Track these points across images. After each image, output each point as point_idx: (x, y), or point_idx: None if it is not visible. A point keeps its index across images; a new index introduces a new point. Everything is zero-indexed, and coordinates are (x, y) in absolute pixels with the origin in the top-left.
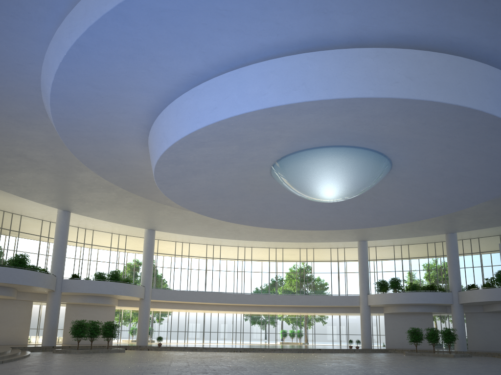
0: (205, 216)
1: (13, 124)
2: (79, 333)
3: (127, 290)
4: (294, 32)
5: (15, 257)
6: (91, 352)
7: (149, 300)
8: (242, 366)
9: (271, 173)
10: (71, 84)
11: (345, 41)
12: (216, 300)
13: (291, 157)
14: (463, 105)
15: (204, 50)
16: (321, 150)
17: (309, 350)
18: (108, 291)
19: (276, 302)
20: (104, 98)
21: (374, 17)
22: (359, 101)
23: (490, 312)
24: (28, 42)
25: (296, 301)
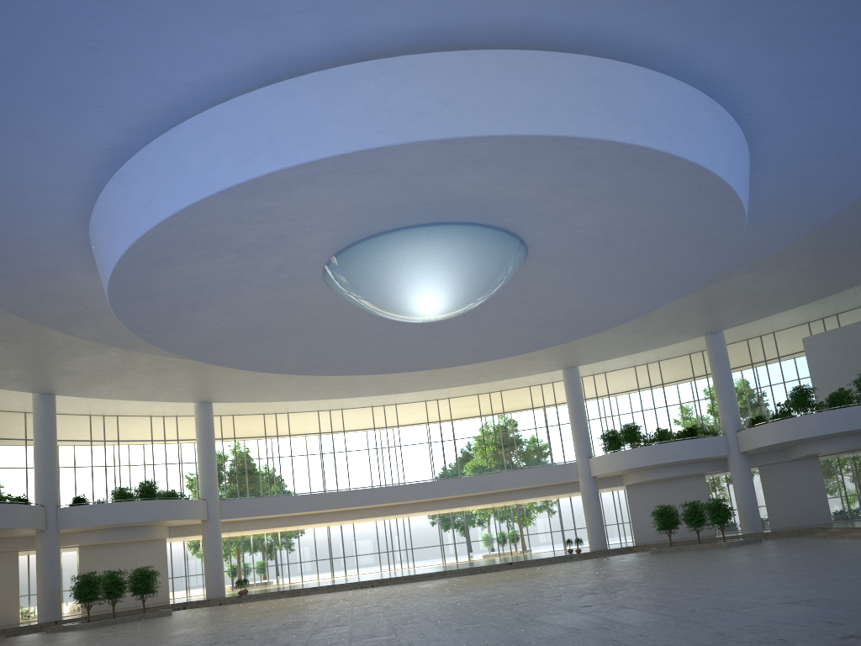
0: None
1: None
2: (87, 595)
3: (172, 511)
4: (233, 55)
5: None
6: (110, 623)
7: (217, 520)
8: (310, 619)
9: (329, 286)
10: None
11: (328, 56)
12: (334, 503)
13: (344, 257)
14: (548, 133)
15: (102, 108)
16: (386, 237)
17: (492, 568)
18: (138, 517)
19: (438, 492)
20: None
21: (350, 9)
22: (369, 155)
23: (799, 460)
24: None
25: (471, 487)
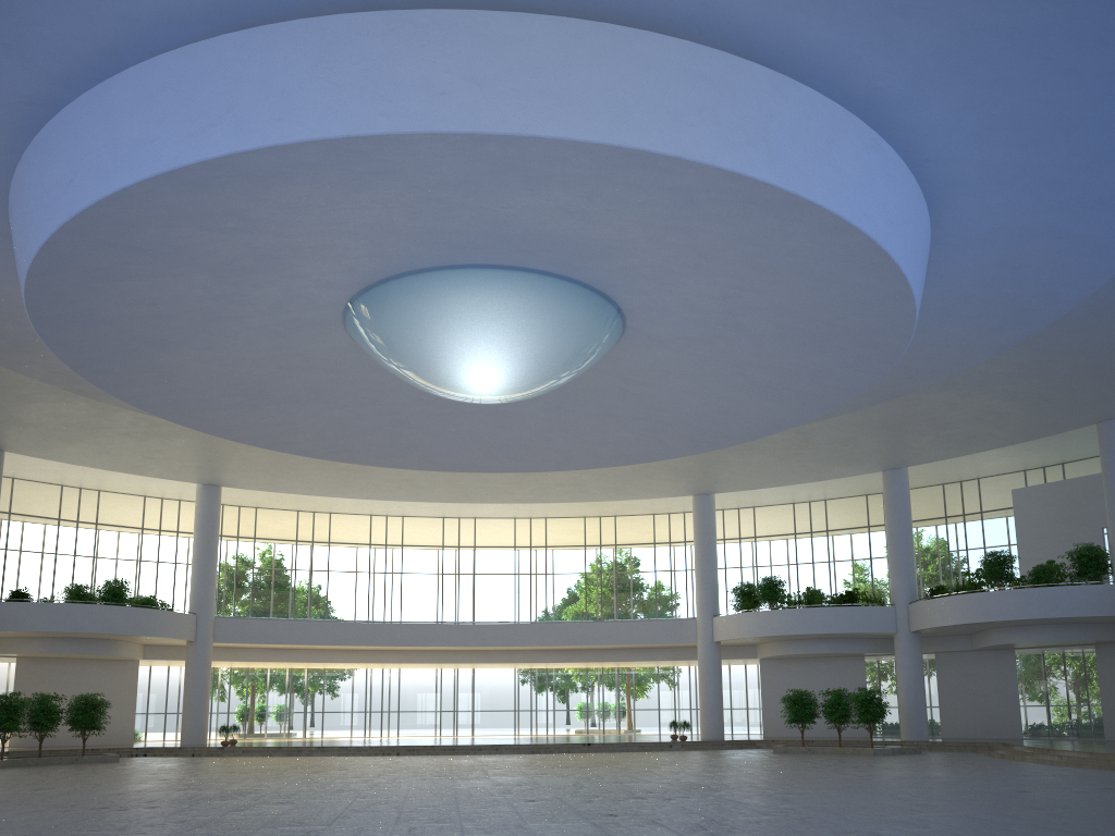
0: None
1: None
2: (4, 723)
3: (144, 623)
4: None
5: None
6: (29, 764)
7: (208, 643)
8: (262, 789)
9: (353, 339)
10: None
11: None
12: (370, 639)
13: (367, 299)
14: (623, 144)
15: (5, 39)
16: (423, 277)
17: (562, 748)
18: (95, 626)
19: (510, 639)
20: None
21: None
22: (368, 145)
23: (989, 650)
24: None
25: (555, 637)
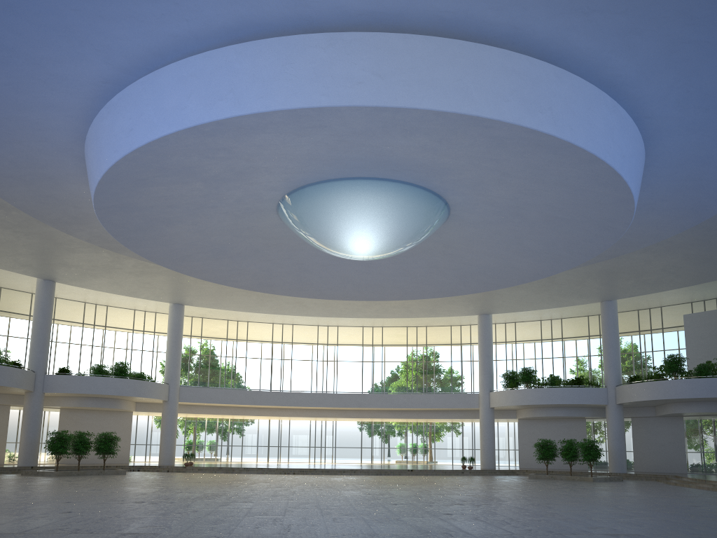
0: None
1: None
2: (58, 449)
3: (139, 389)
4: (208, 15)
5: None
6: (73, 474)
7: (175, 402)
8: (227, 493)
9: (281, 219)
10: None
11: (289, 25)
12: (274, 401)
13: (294, 197)
14: (466, 112)
15: (98, 47)
16: (330, 184)
17: (395, 472)
18: (109, 390)
19: (361, 403)
20: (3, 122)
21: None
22: (313, 112)
23: (666, 416)
24: None
25: (389, 402)
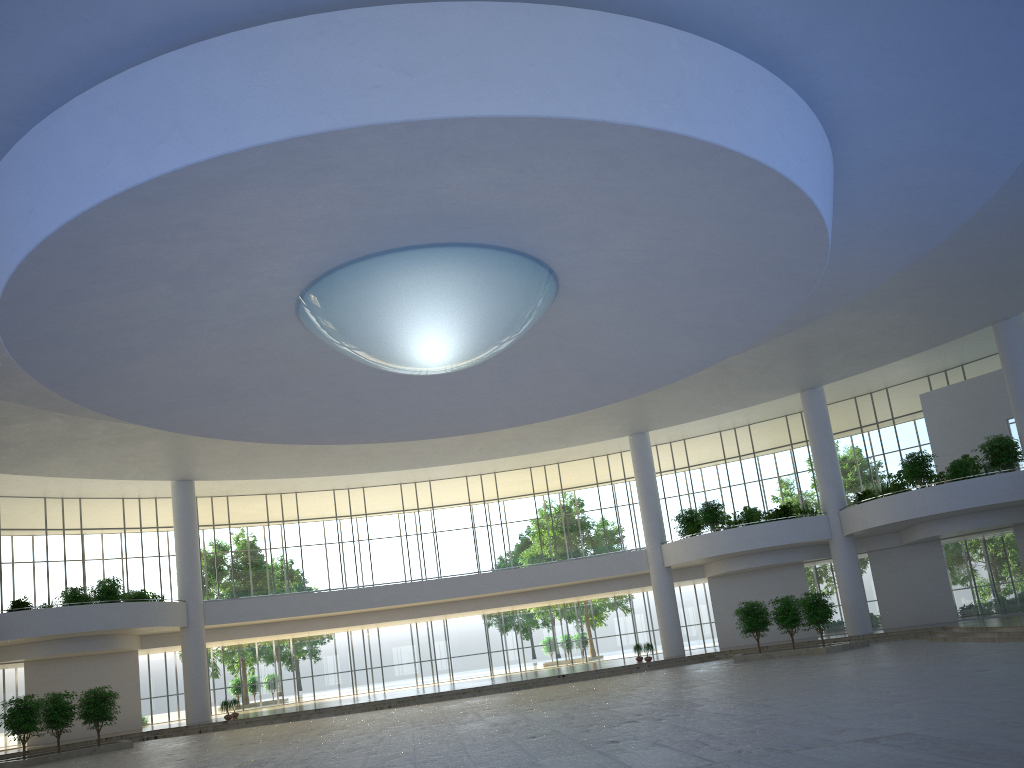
0: None
1: None
2: (22, 725)
3: (139, 616)
4: (120, 9)
5: None
6: (51, 760)
7: (200, 627)
8: (277, 757)
9: (307, 329)
10: None
11: (254, 11)
12: (348, 604)
13: (318, 290)
14: (550, 114)
15: None
16: (368, 263)
17: (540, 682)
18: (94, 624)
19: (478, 588)
20: None
21: None
22: (311, 144)
23: (917, 543)
24: None
25: (518, 581)
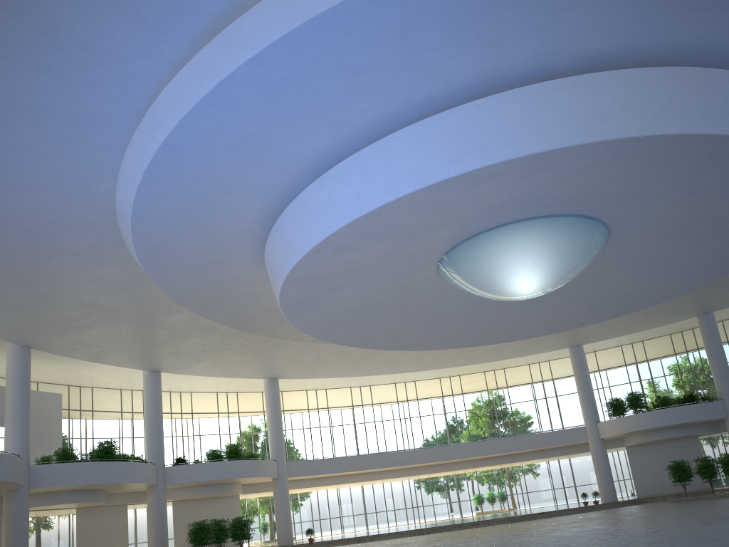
0: (346, 347)
1: (78, 265)
2: (201, 540)
3: (255, 469)
4: (454, 76)
5: (99, 445)
6: None
7: (285, 478)
8: None
9: (438, 271)
10: (158, 198)
11: (526, 75)
12: (378, 464)
13: (466, 245)
14: (707, 132)
15: (334, 121)
16: (507, 228)
17: (528, 517)
18: (229, 474)
19: (465, 454)
20: (203, 209)
21: (563, 36)
22: (559, 152)
23: None
24: (95, 153)
25: (493, 448)
